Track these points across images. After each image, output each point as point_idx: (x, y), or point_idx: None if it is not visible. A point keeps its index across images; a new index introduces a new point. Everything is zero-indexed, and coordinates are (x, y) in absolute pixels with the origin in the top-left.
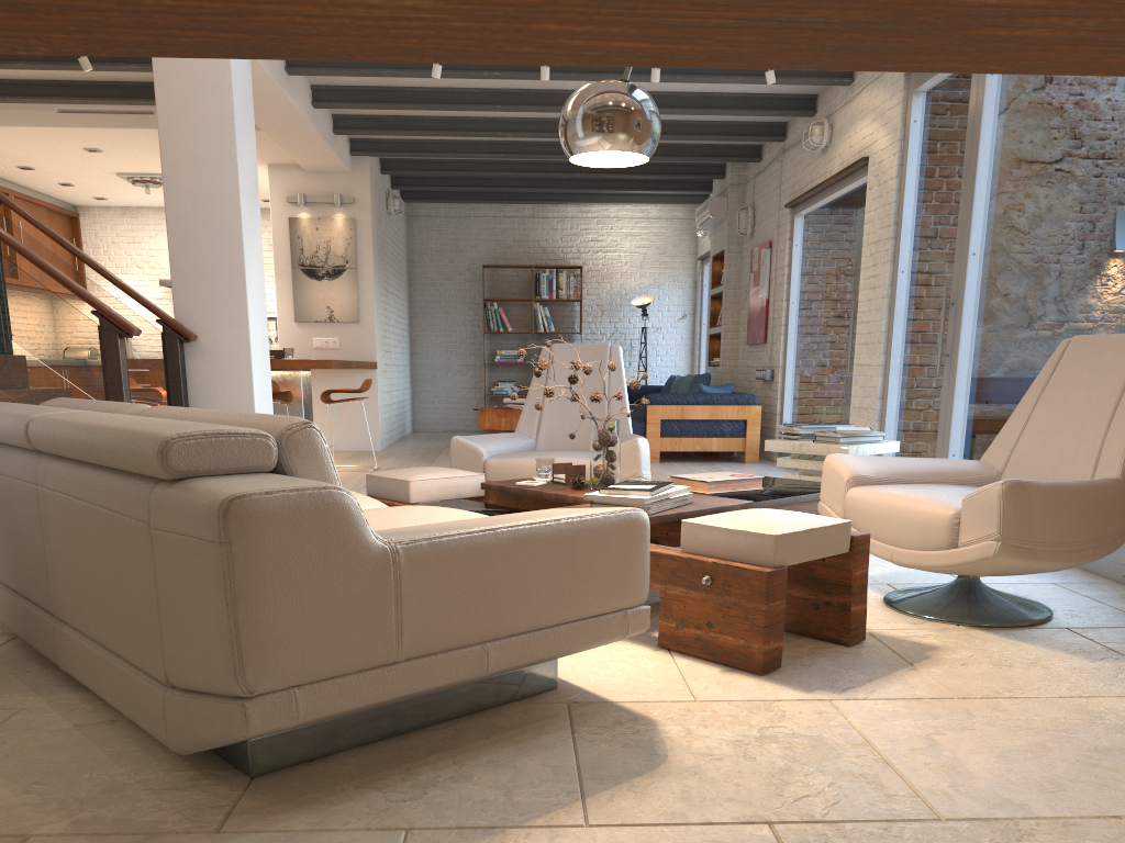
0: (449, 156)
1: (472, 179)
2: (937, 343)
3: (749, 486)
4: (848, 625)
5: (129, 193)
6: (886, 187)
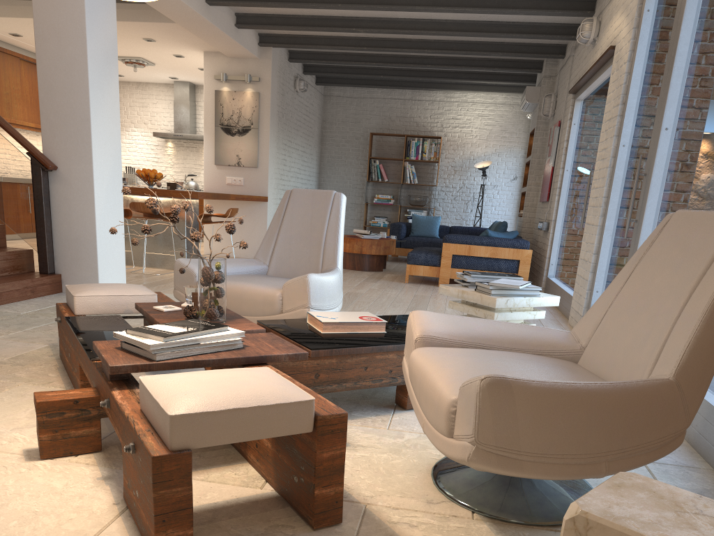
0: (328, 48)
1: (360, 69)
2: (636, 209)
3: (371, 329)
4: (312, 508)
5: (133, 72)
6: (620, 71)
